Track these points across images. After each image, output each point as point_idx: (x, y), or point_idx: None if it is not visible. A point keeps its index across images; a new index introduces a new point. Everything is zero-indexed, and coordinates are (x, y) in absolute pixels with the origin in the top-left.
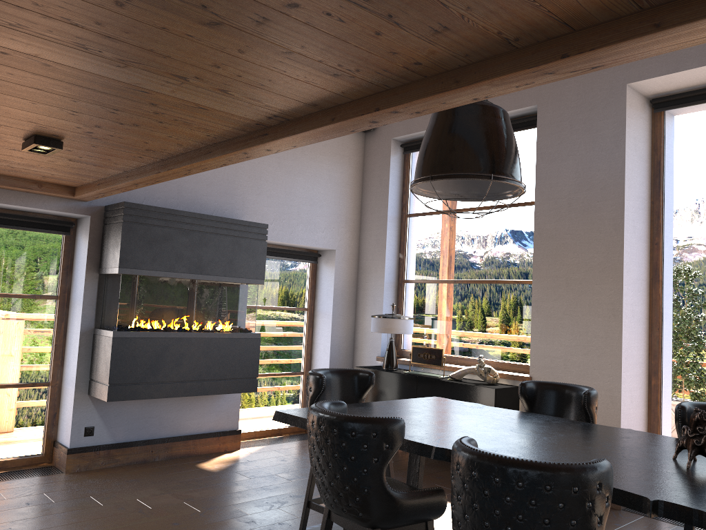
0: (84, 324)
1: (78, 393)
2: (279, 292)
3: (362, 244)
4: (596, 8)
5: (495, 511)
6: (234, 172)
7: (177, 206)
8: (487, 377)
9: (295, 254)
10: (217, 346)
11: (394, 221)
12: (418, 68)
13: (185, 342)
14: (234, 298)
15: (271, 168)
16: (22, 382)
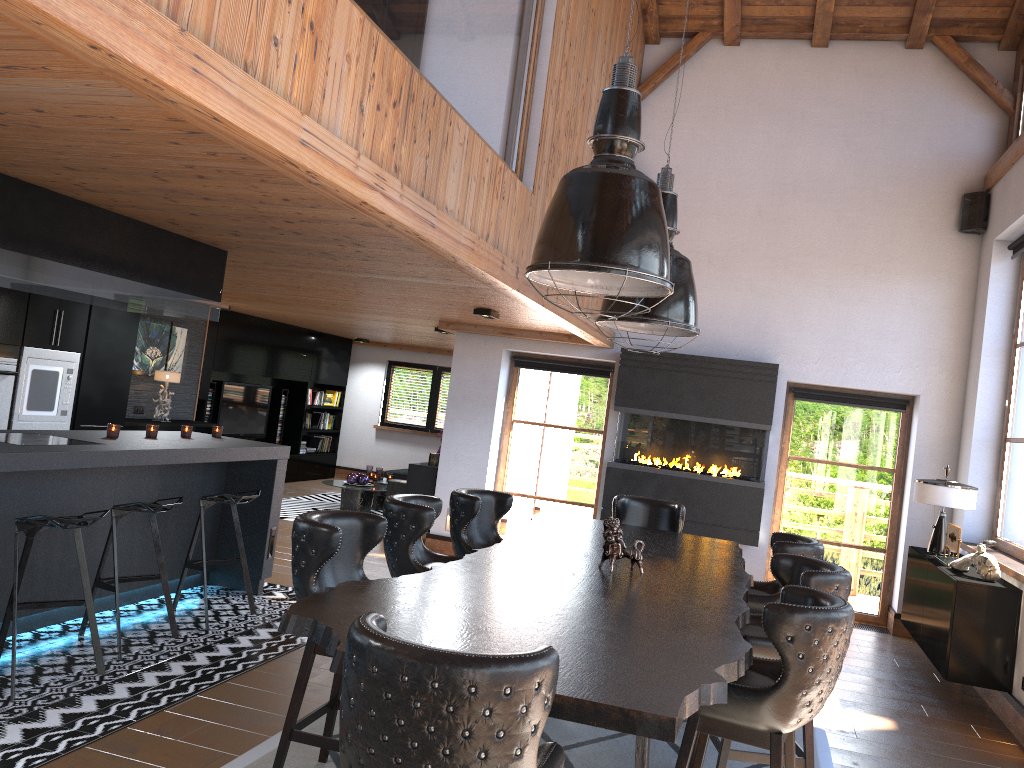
0: (606, 455)
1: (599, 514)
2: (850, 445)
3: (966, 388)
4: None
5: None
6: (766, 308)
7: (698, 349)
8: (982, 570)
9: (868, 400)
10: (710, 489)
11: (995, 354)
12: None
13: (675, 480)
14: (734, 442)
15: (818, 298)
16: (574, 501)
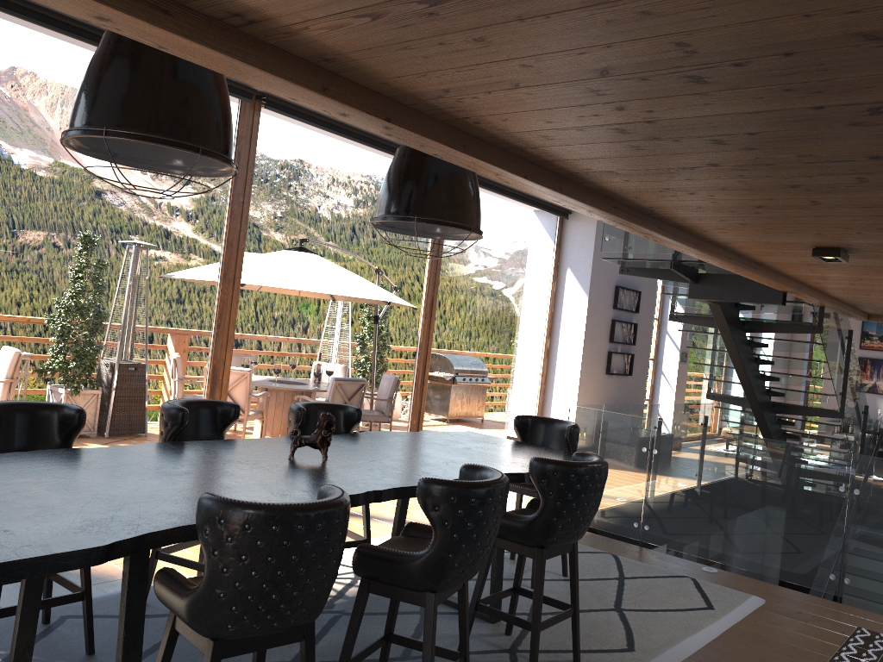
0: None
1: None
2: None
3: None
4: (563, 167)
5: (494, 520)
6: None
7: None
8: None
9: None
10: None
11: None
12: (464, 121)
13: None
14: None
15: None
16: None
